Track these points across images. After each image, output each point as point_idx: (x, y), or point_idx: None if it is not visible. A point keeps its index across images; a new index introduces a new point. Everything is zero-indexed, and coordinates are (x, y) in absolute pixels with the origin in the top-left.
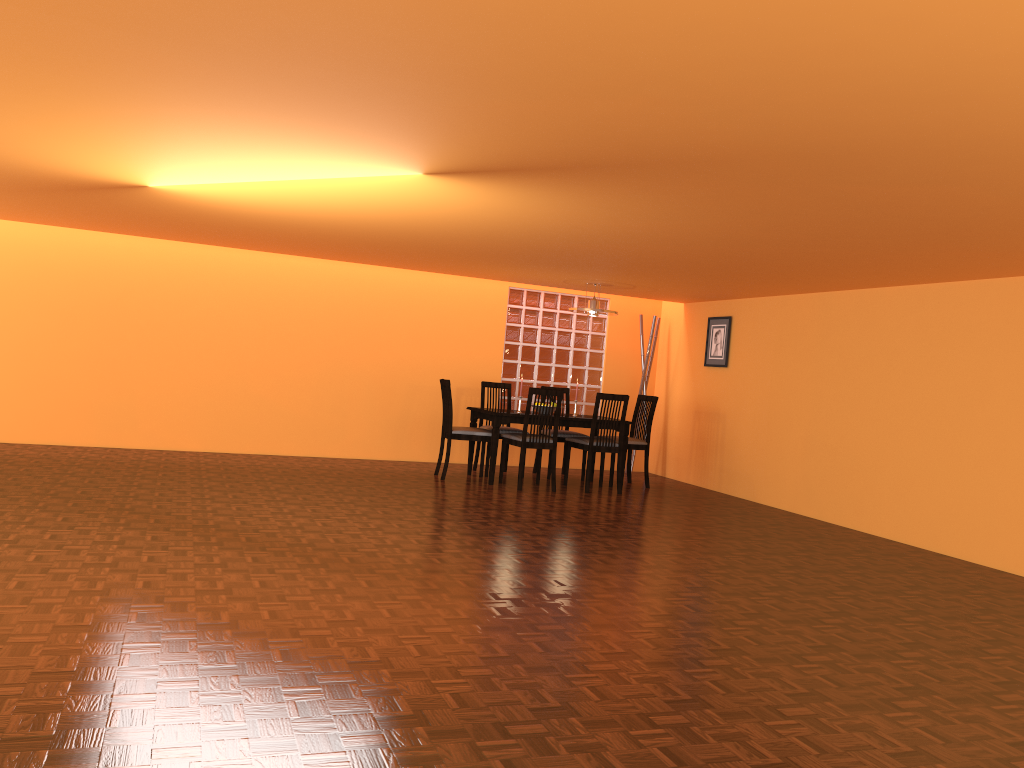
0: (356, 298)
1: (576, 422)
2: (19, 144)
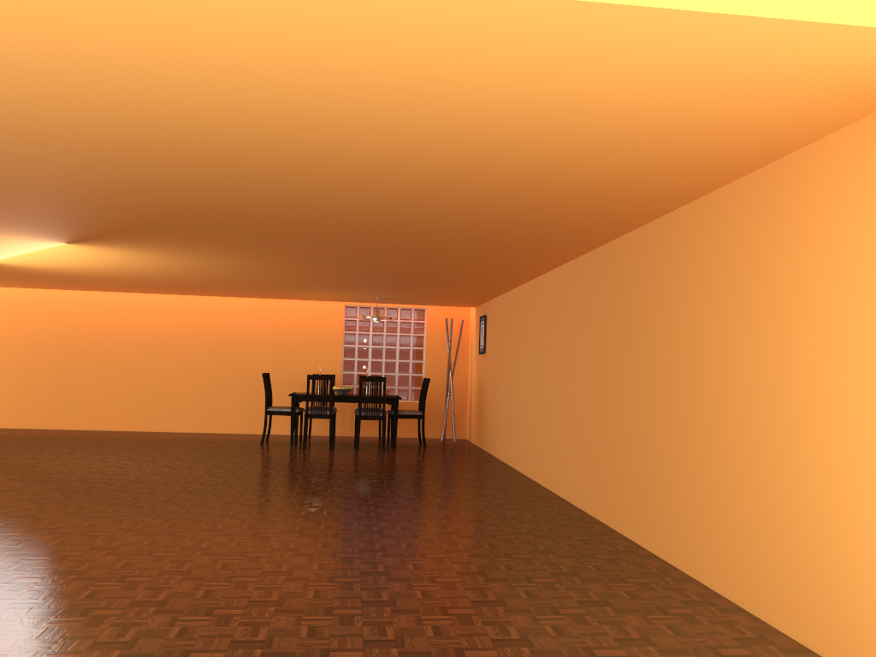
0: (231, 320)
1: (355, 399)
2: None
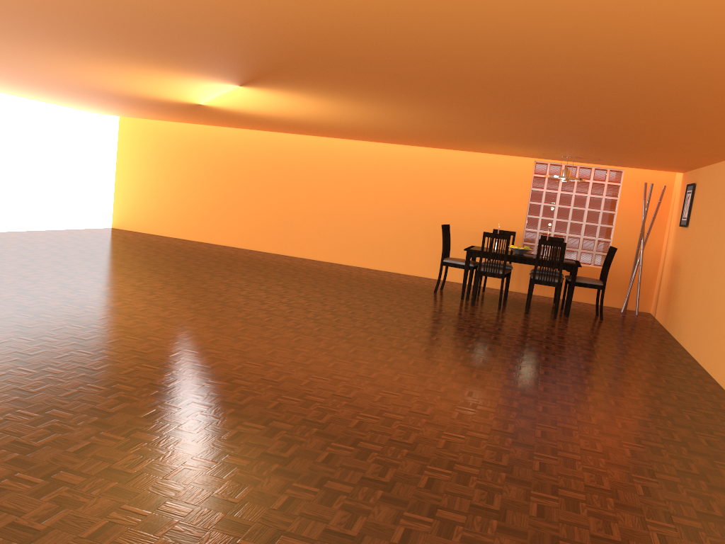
0: (422, 169)
1: (531, 261)
2: (113, 88)
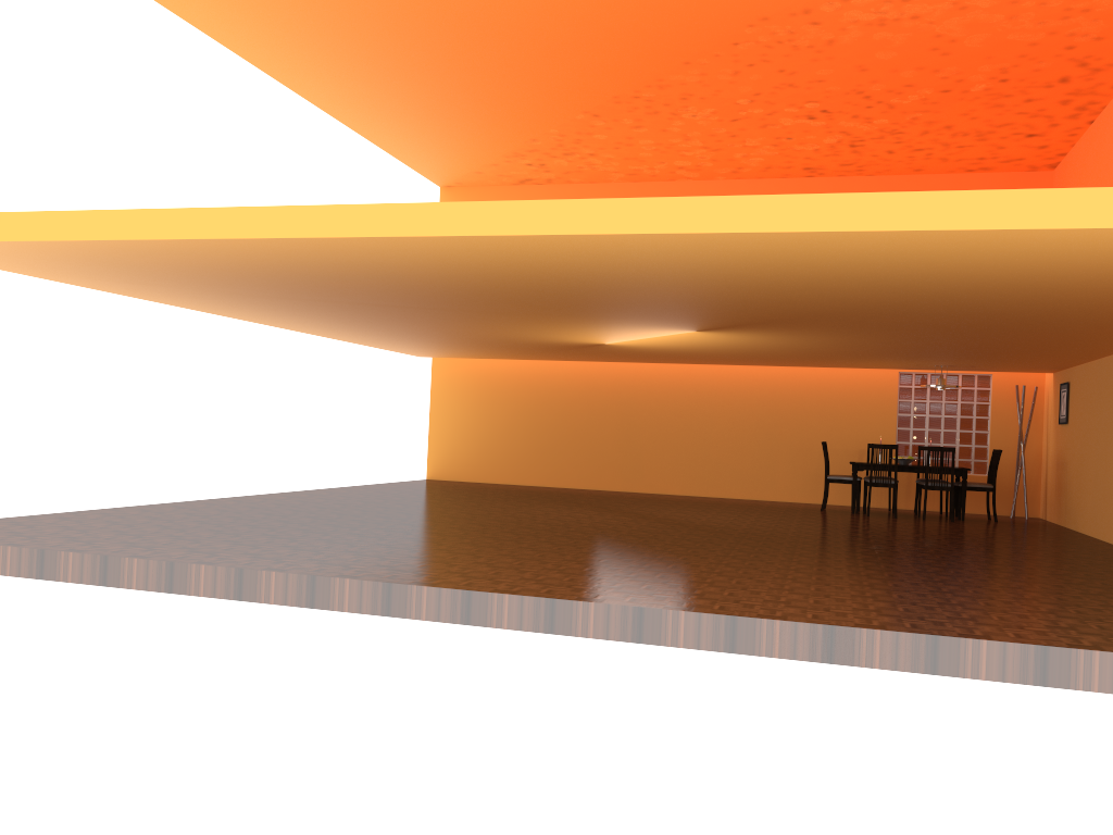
0: (779, 389)
1: (920, 469)
2: (542, 336)
